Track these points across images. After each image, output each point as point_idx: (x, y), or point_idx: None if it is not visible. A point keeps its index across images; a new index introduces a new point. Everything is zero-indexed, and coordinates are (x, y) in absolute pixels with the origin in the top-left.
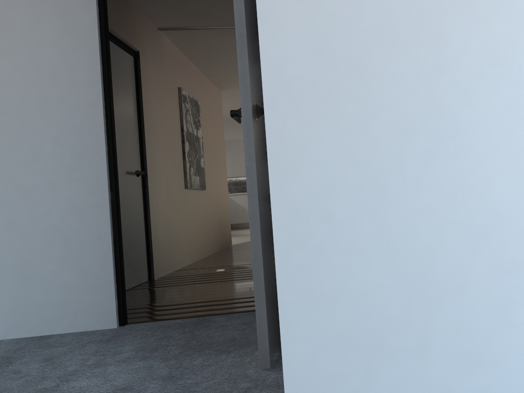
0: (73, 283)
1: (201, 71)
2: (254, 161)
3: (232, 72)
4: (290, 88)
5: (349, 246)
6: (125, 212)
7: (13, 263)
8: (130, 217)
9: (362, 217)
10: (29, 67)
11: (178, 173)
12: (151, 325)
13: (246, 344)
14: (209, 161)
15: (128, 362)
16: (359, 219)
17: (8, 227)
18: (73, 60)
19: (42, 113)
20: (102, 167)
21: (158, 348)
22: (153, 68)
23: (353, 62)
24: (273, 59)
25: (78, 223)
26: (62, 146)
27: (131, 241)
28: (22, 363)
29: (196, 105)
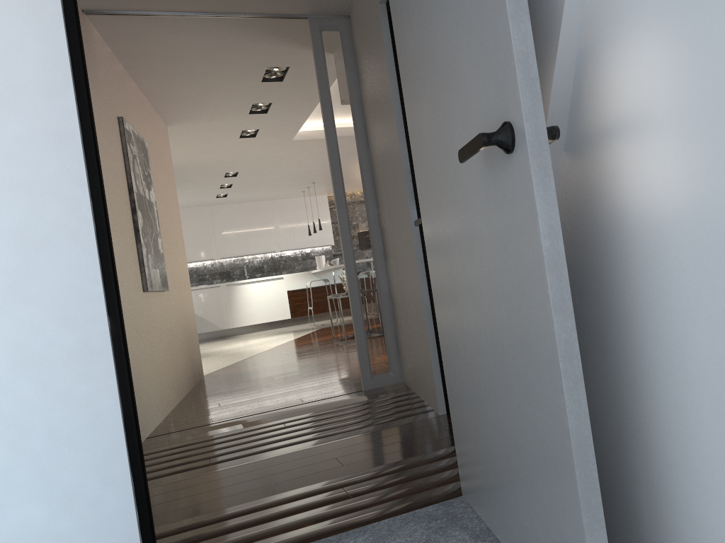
0: (40, 525)
1: (142, 93)
2: (559, 238)
3: (195, 94)
4: None
5: None
6: None
7: None
8: None
9: None
10: None
11: (133, 266)
12: None
13: None
14: (166, 242)
15: None
16: None
17: None
18: (3, 39)
19: None
20: (90, 267)
21: None
22: None
23: None
24: None
25: (41, 392)
26: None
27: None
28: None
29: (144, 149)
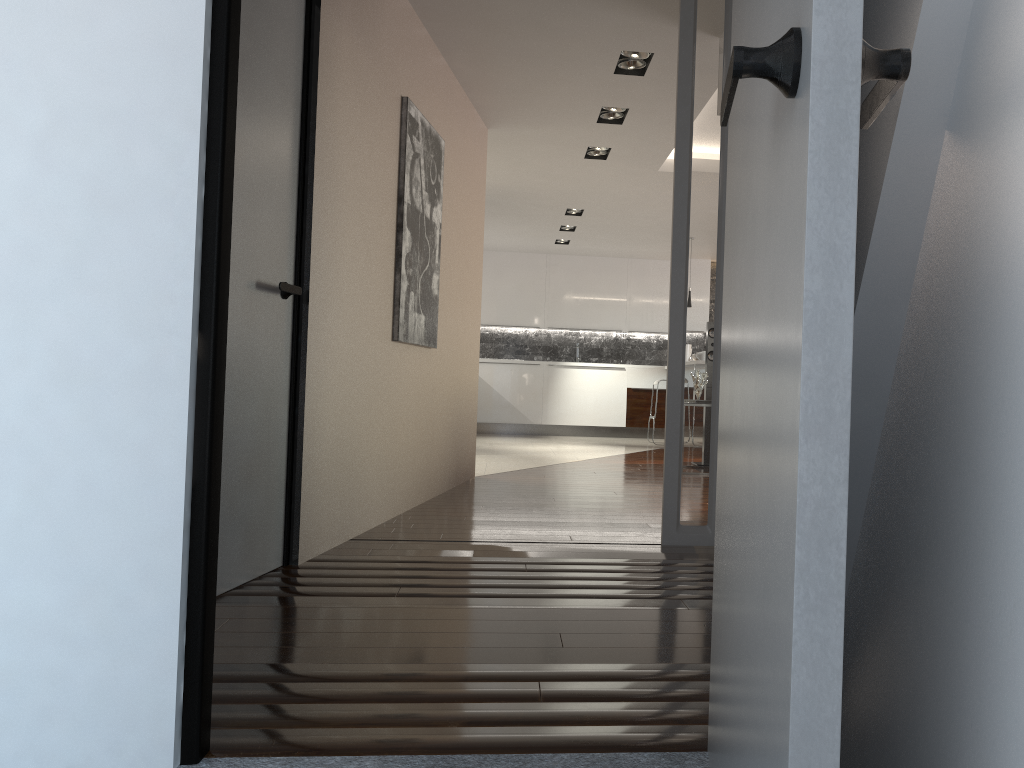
0: (47, 615)
1: (454, 74)
2: (847, 278)
3: (522, 84)
4: None
5: None
6: (242, 387)
7: None
8: (254, 401)
9: None
10: None
11: (381, 303)
12: None
13: None
14: (449, 283)
15: None
16: None
17: None
18: None
19: (4, 56)
20: (181, 252)
21: None
22: (351, 34)
23: None
24: None
25: (82, 423)
26: (58, 171)
27: (250, 464)
28: None
29: (436, 148)
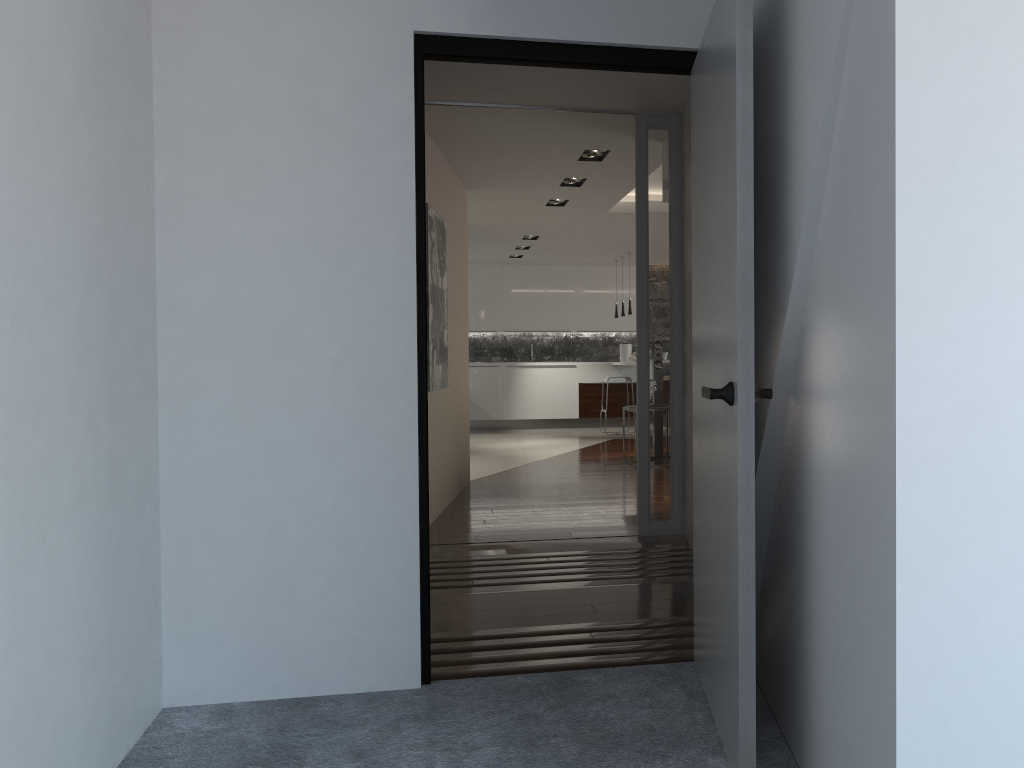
0: (352, 611)
1: (447, 162)
2: (752, 479)
3: (502, 166)
4: (934, 463)
5: (996, 682)
6: None
7: (253, 575)
8: None
9: (1016, 644)
10: (296, 238)
11: None
12: (478, 685)
13: (680, 741)
14: (451, 330)
15: (506, 767)
16: (1012, 647)
17: (248, 514)
18: (371, 230)
19: (314, 319)
20: (410, 416)
21: (535, 741)
22: None
23: (1021, 433)
24: (913, 420)
25: (365, 510)
26: (345, 378)
27: None
28: (321, 760)
29: (442, 231)
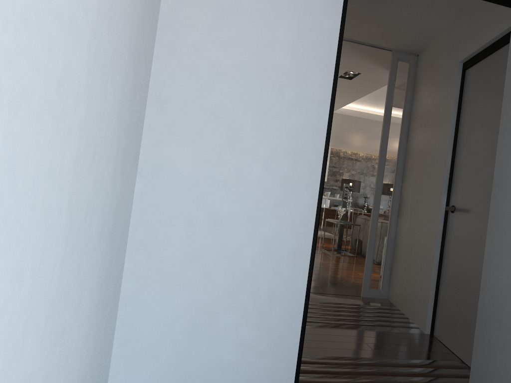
0: (252, 342)
1: None
2: None
3: None
4: None
5: None
6: None
7: (186, 307)
8: None
9: None
10: (252, 67)
11: None
12: None
13: None
14: None
15: None
16: None
17: (190, 262)
18: (304, 70)
19: (256, 127)
20: (312, 206)
21: None
22: None
23: None
24: None
25: (271, 269)
26: (271, 172)
27: None
28: None
29: None
